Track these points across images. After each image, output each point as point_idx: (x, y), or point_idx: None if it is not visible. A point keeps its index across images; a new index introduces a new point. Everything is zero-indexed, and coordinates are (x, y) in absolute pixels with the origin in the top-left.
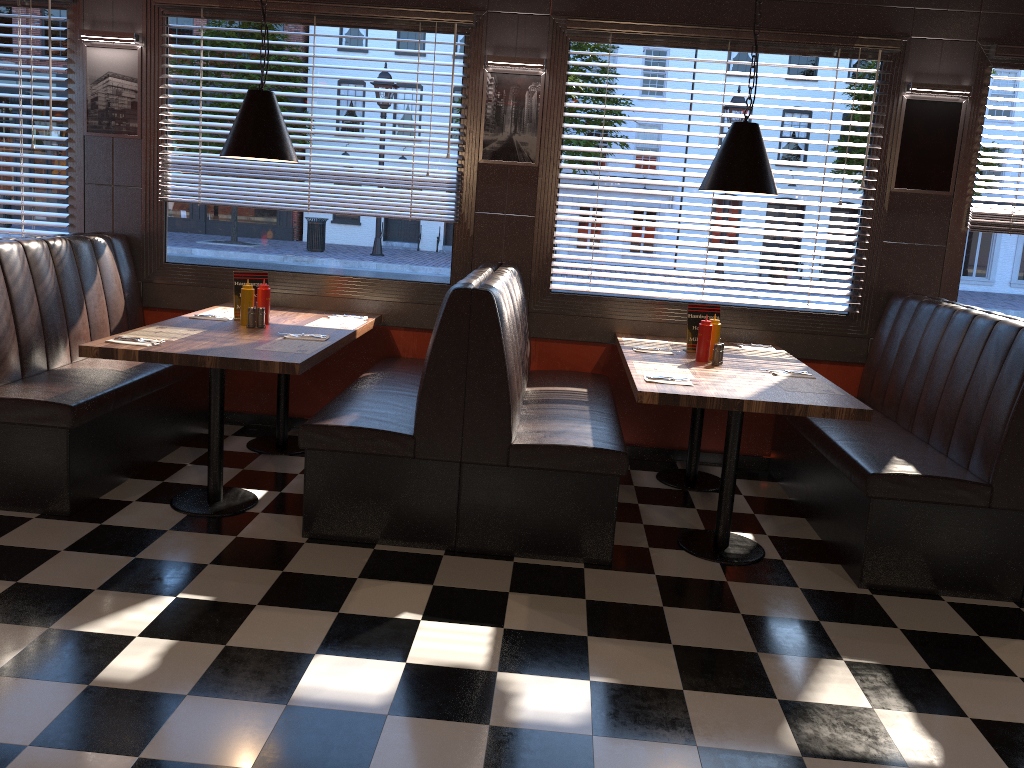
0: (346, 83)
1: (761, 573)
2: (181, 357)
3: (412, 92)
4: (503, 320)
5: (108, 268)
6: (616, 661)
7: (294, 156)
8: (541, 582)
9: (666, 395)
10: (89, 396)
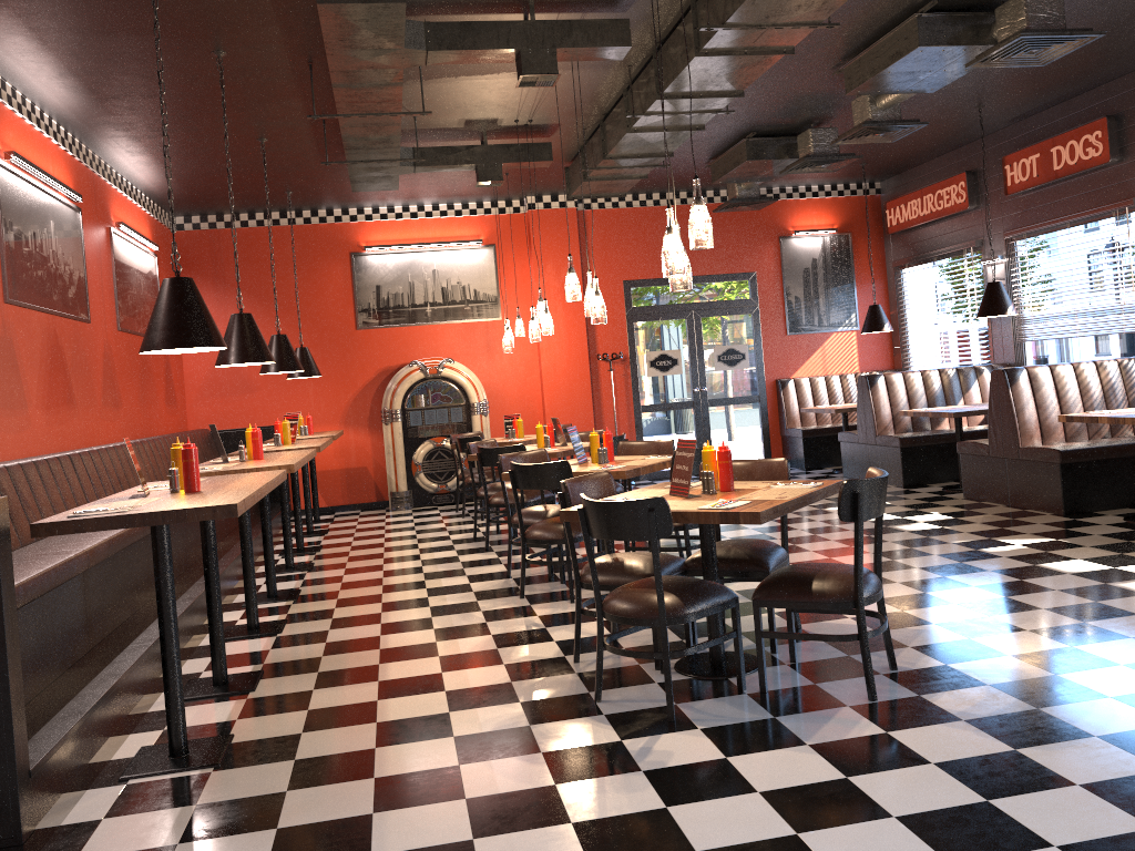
0: (1088, 256)
1: (1134, 525)
2: (922, 413)
3: (1113, 254)
4: (1012, 384)
5: (984, 381)
6: (966, 526)
7: (1006, 312)
8: (1012, 514)
9: (1067, 416)
10: (914, 435)
